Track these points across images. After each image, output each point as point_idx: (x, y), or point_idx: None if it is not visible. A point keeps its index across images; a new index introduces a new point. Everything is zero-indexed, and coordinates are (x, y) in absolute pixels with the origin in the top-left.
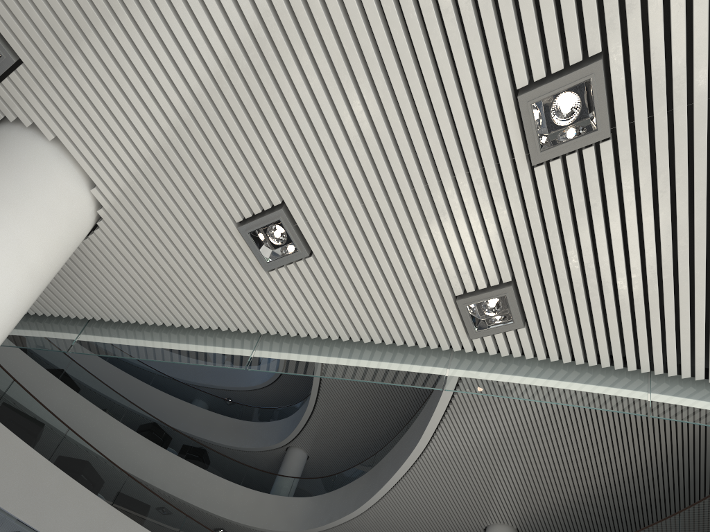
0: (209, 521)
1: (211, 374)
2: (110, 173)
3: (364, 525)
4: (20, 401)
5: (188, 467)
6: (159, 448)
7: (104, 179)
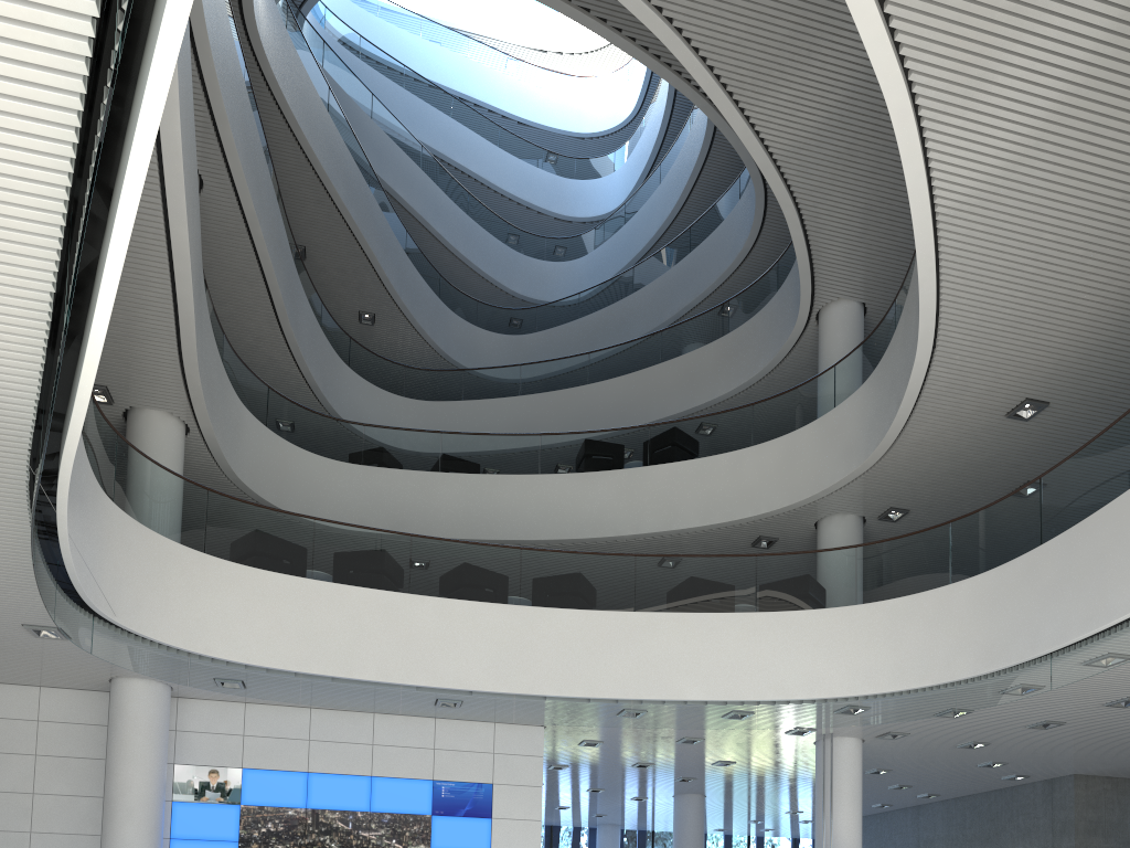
0: (732, 538)
1: (678, 288)
2: None
3: (962, 365)
4: (336, 541)
5: (658, 474)
6: (604, 475)
7: None
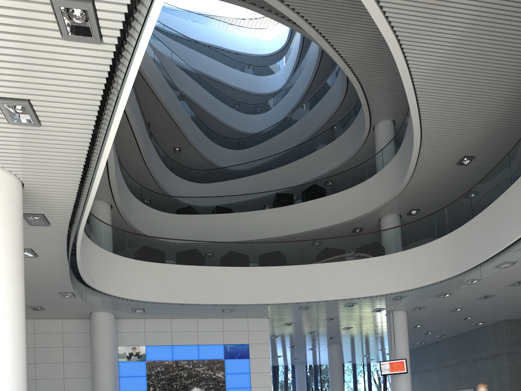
0: (343, 229)
1: (312, 121)
2: None
3: (434, 145)
4: (176, 247)
5: (309, 205)
6: (285, 208)
7: None
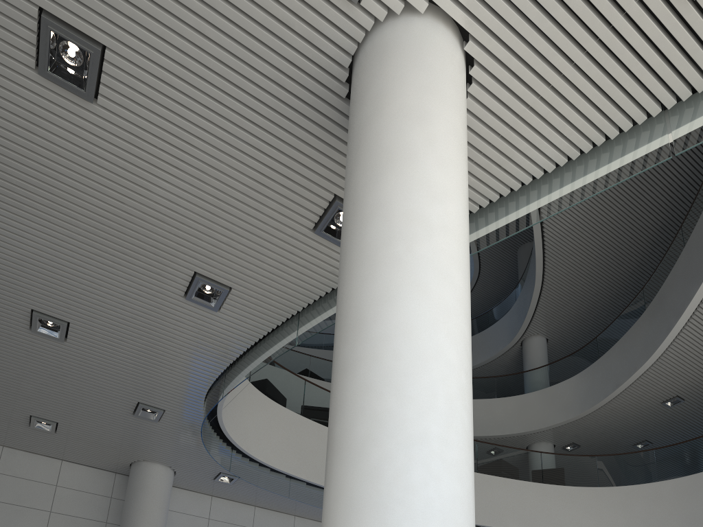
0: None
1: None
2: (491, 4)
3: (663, 371)
4: (316, 396)
5: None
6: None
7: (482, 20)
